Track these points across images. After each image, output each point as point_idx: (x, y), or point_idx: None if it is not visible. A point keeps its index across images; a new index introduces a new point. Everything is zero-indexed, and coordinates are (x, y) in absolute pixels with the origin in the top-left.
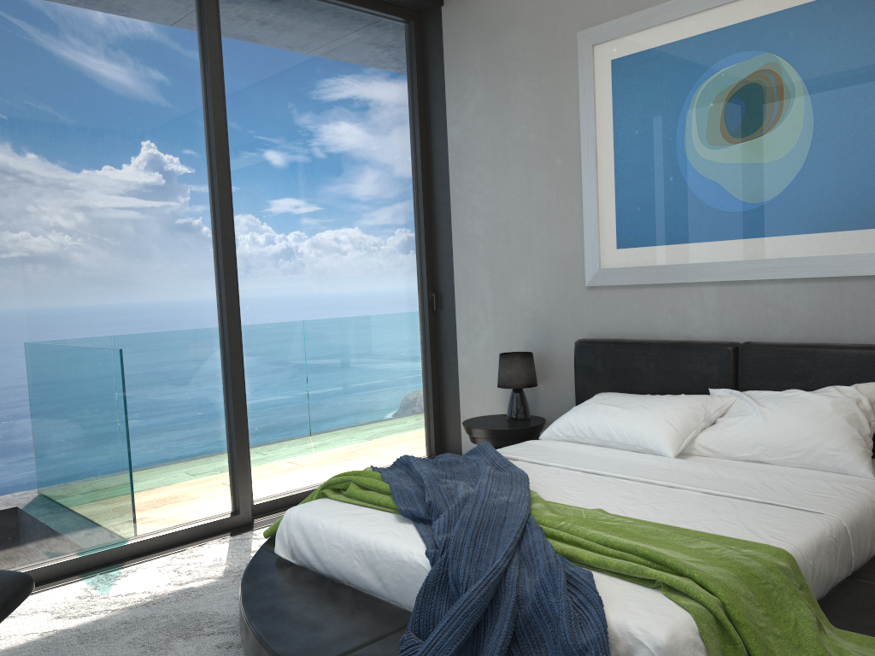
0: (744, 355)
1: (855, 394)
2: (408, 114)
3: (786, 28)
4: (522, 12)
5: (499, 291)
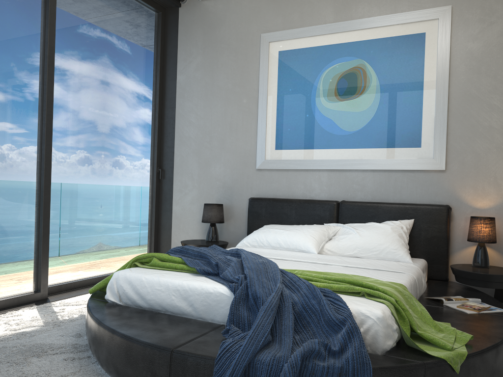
0: (343, 206)
1: (400, 224)
2: (154, 64)
3: (369, 48)
4: (229, 18)
5: (203, 169)
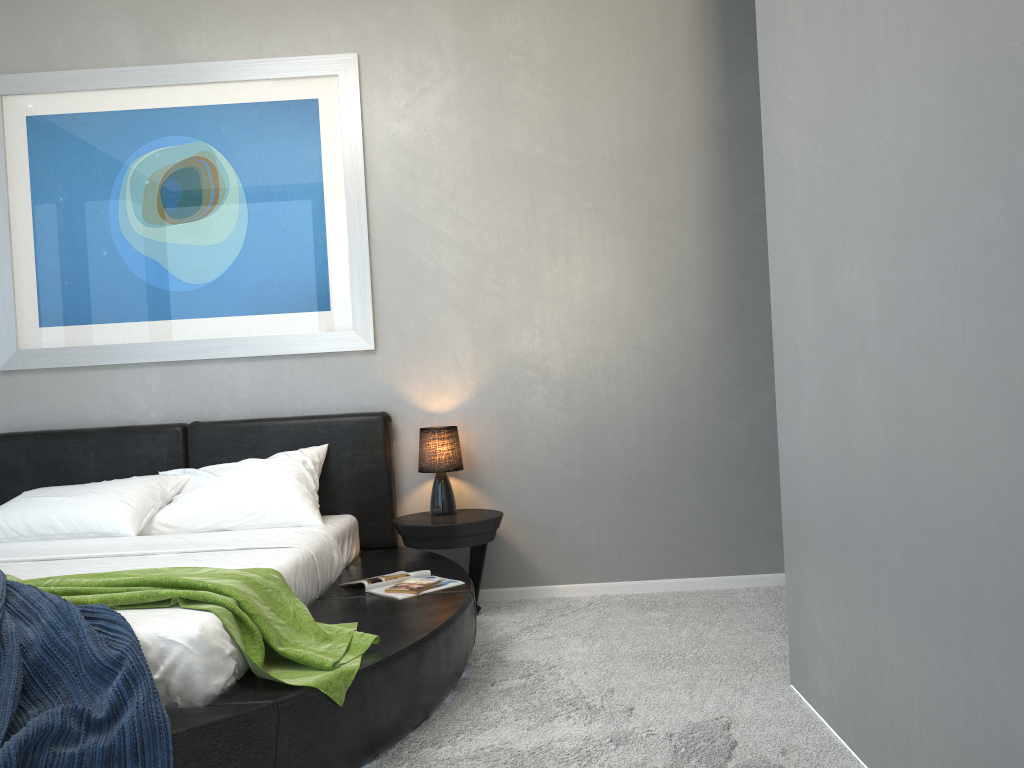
0: (195, 434)
1: (301, 456)
2: None
3: (219, 122)
4: None
5: None
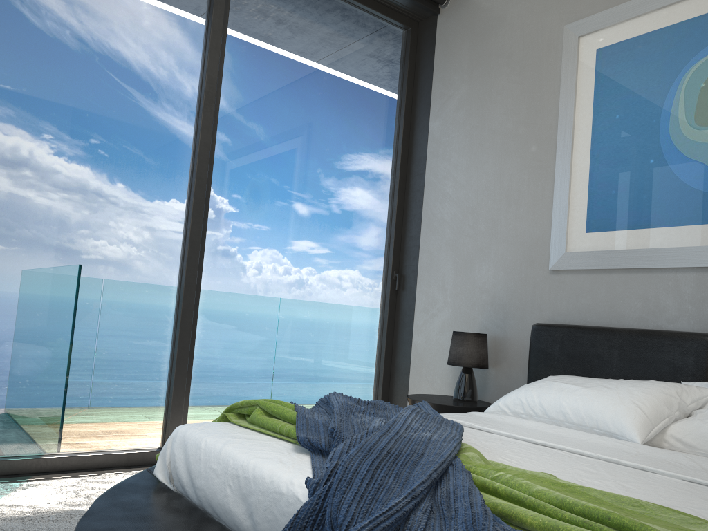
0: None
1: None
2: (395, 108)
3: None
4: (512, 13)
5: (460, 274)
